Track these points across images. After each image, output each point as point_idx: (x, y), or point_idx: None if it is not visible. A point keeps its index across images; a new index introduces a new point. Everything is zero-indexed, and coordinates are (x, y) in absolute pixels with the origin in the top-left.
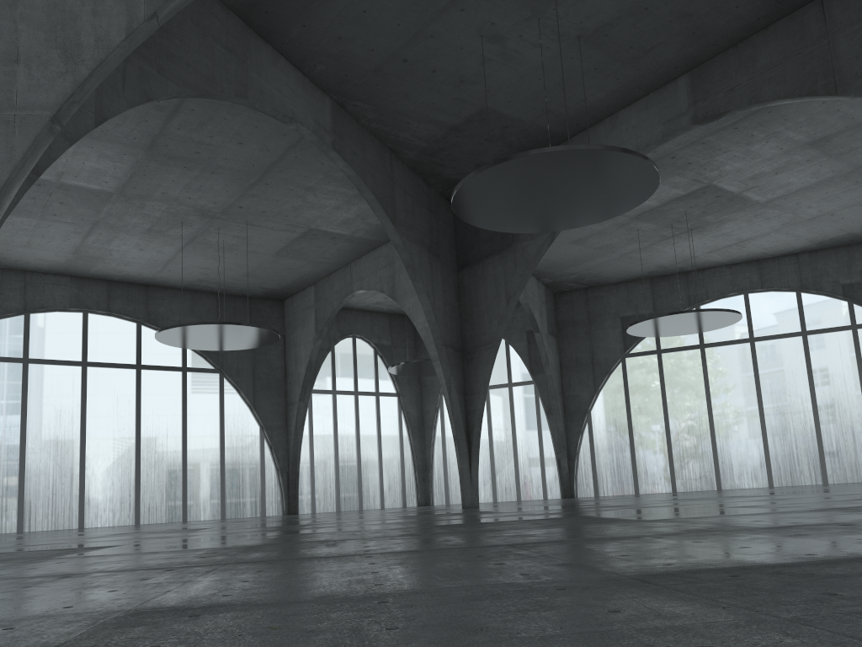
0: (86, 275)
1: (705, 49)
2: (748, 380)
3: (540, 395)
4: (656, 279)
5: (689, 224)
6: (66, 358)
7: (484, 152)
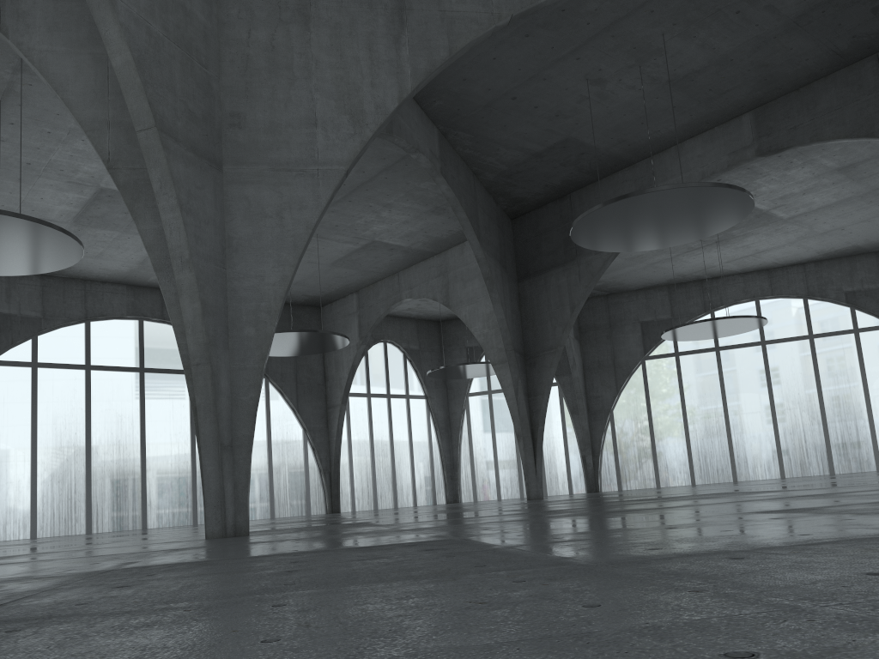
0: (142, 284)
1: (771, 92)
2: (760, 380)
3: (565, 396)
4: (673, 286)
5: (716, 237)
6: (124, 364)
7: (556, 174)
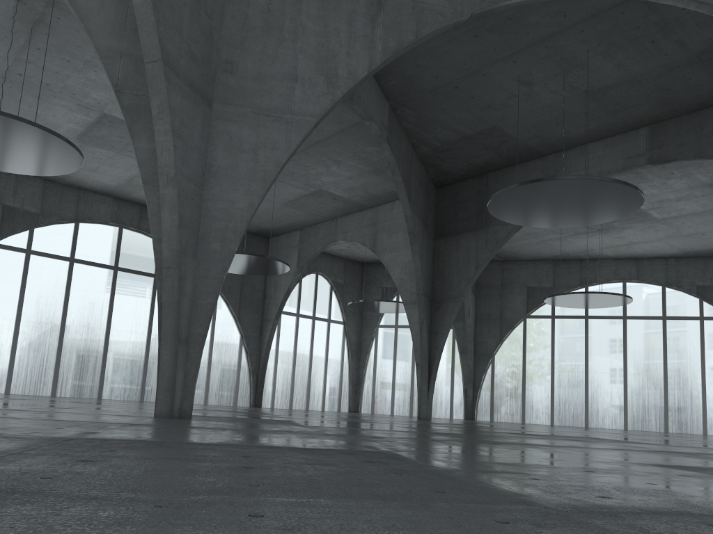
0: (126, 198)
1: (667, 112)
2: (618, 347)
3: (457, 338)
4: (557, 261)
5: (599, 226)
6: (102, 262)
7: (479, 156)
